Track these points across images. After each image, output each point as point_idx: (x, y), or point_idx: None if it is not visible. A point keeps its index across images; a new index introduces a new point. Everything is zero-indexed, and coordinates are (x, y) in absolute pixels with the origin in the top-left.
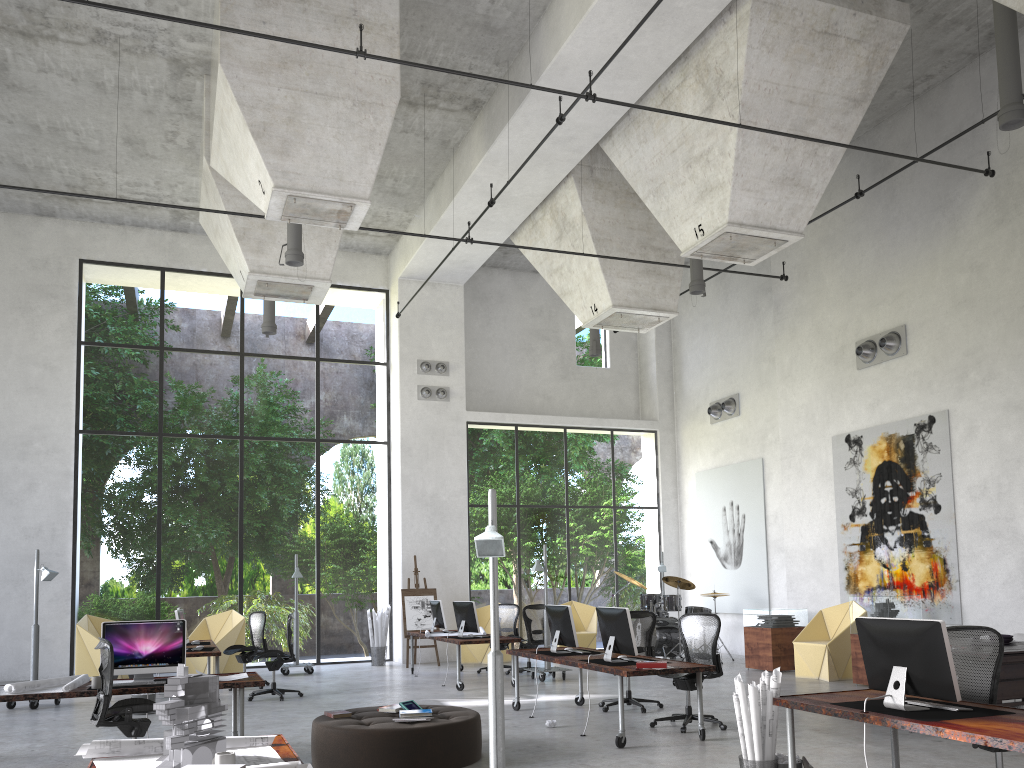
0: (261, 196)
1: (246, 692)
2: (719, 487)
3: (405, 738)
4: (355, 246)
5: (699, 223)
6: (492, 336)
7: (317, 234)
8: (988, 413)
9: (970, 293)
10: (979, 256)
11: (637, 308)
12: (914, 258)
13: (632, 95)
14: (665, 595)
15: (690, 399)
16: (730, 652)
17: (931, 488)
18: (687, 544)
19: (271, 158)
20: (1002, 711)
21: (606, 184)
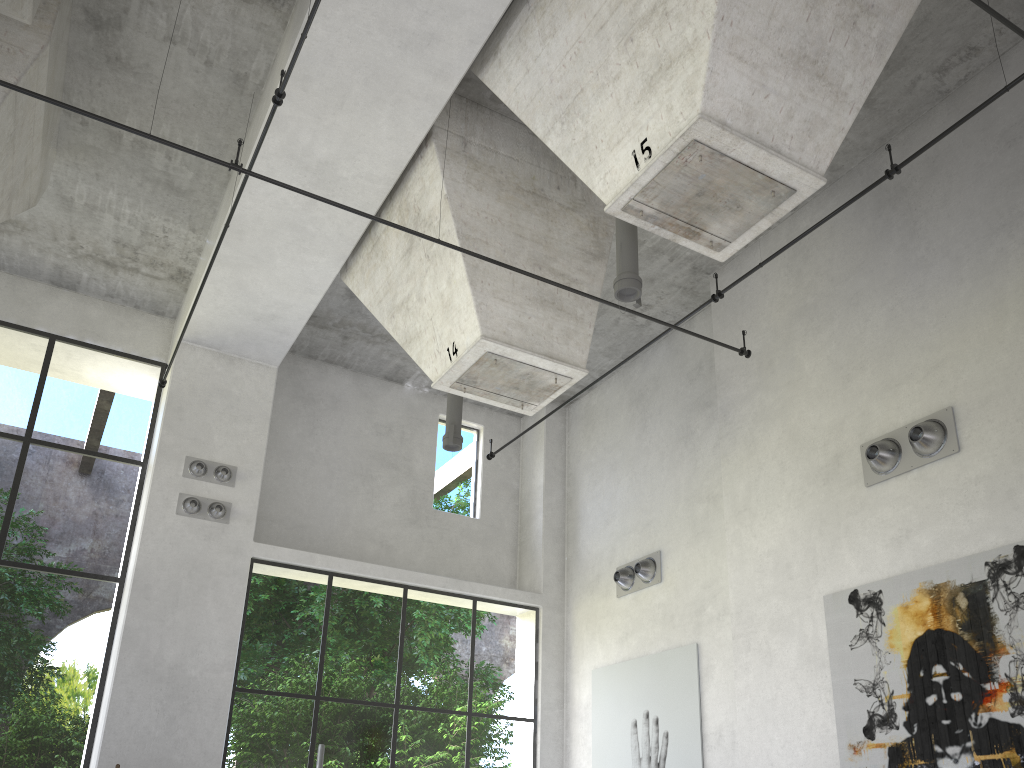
0: None
1: None
2: (628, 690)
3: None
4: (123, 294)
5: (643, 138)
6: (315, 451)
7: None
8: None
9: None
10: None
11: (522, 348)
12: (961, 307)
13: None
14: None
15: (588, 565)
16: None
17: None
18: None
19: None
20: None
21: (486, 167)
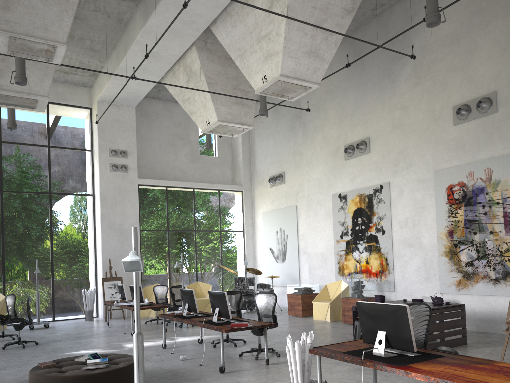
0: None
1: (3, 343)
2: (274, 220)
3: (88, 380)
4: (70, 81)
5: (265, 75)
6: (152, 137)
7: (39, 68)
8: (409, 184)
9: (401, 121)
10: (406, 102)
11: (231, 122)
12: (374, 102)
13: None
14: (247, 278)
15: (259, 174)
16: (280, 305)
17: (380, 222)
18: (258, 250)
19: None
20: (437, 354)
21: (214, 52)
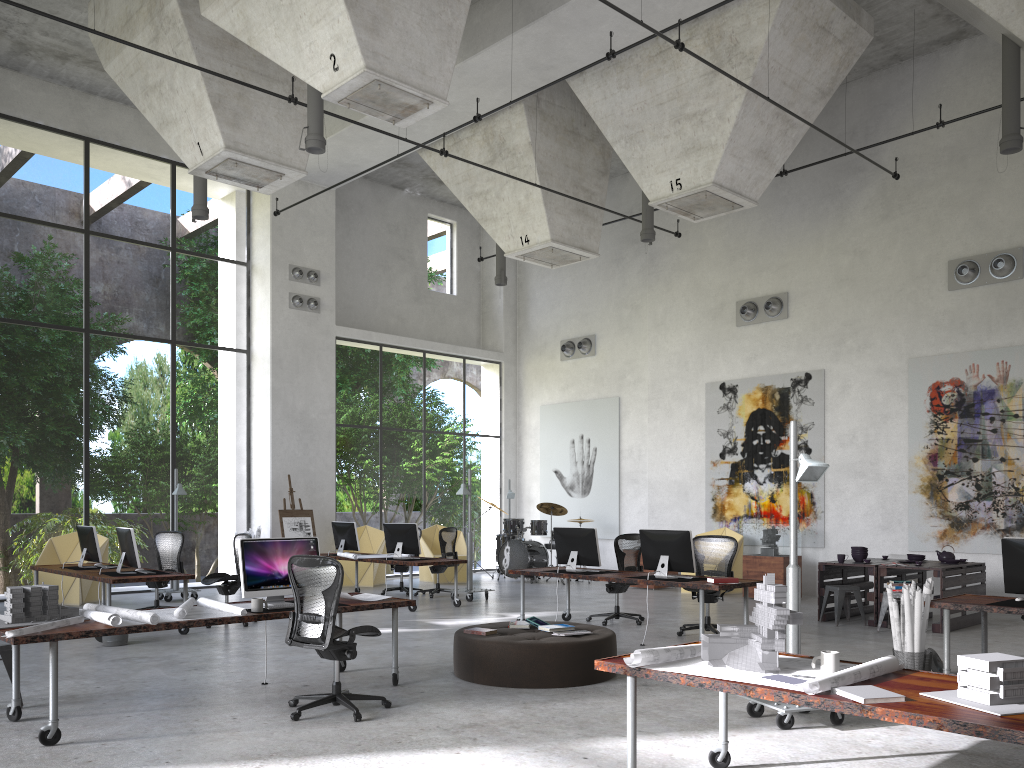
0: (323, 71)
1: None
2: (568, 421)
3: (587, 650)
4: None
5: (677, 177)
6: (352, 248)
7: (293, 117)
8: (861, 375)
9: (852, 273)
10: (863, 243)
11: (570, 245)
12: (800, 235)
13: (633, 41)
14: (534, 520)
15: (537, 335)
16: None
17: (803, 434)
18: (526, 473)
19: (363, 34)
20: None
21: (549, 117)
